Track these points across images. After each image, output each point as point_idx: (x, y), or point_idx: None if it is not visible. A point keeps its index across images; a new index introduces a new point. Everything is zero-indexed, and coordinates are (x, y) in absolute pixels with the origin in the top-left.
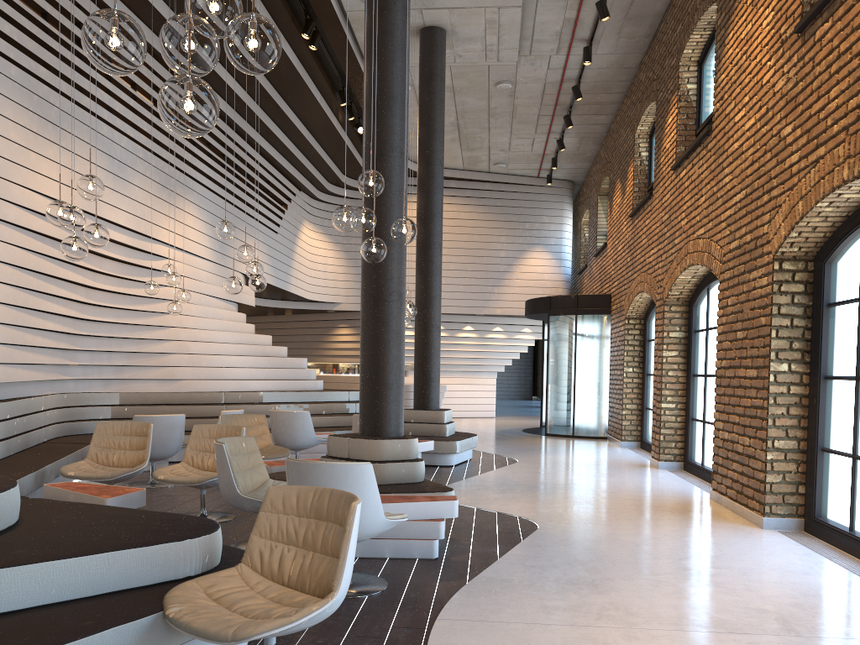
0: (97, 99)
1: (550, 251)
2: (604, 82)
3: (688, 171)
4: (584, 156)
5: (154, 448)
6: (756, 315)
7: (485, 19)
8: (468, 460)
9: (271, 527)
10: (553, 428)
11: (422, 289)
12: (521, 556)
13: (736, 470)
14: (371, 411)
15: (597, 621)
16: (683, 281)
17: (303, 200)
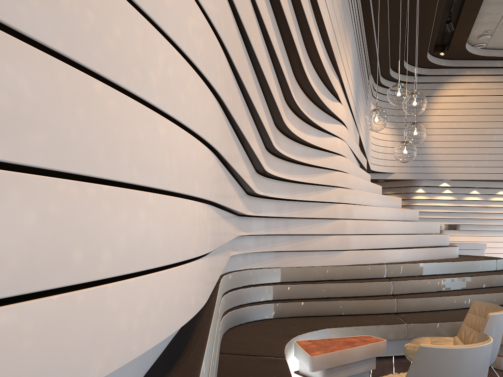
0: None
1: None
2: None
3: None
4: None
5: None
6: None
7: None
8: None
9: None
10: None
11: None
12: None
13: None
14: None
15: None
16: None
17: (371, 82)
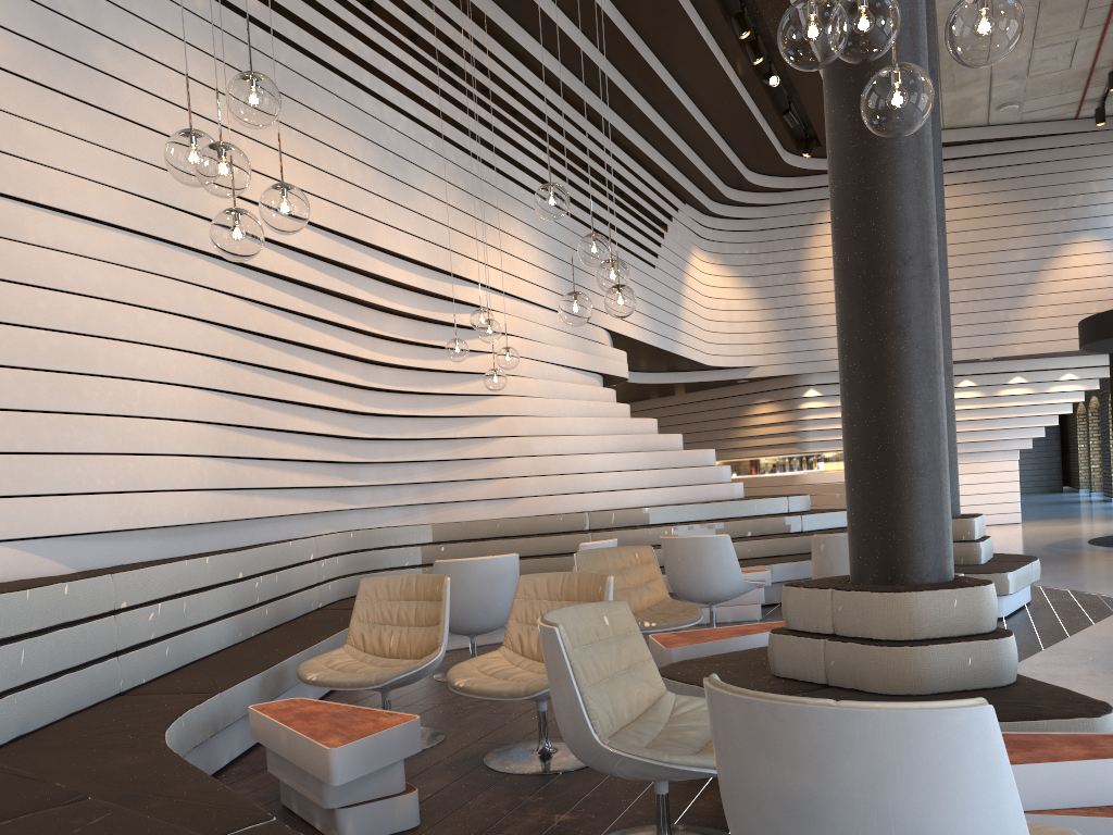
0: (352, 55)
1: (1107, 239)
2: None
3: None
4: None
5: (469, 616)
6: None
7: None
8: (1024, 605)
9: None
10: None
11: None
12: None
13: None
14: (878, 529)
15: None
16: None
17: (690, 217)
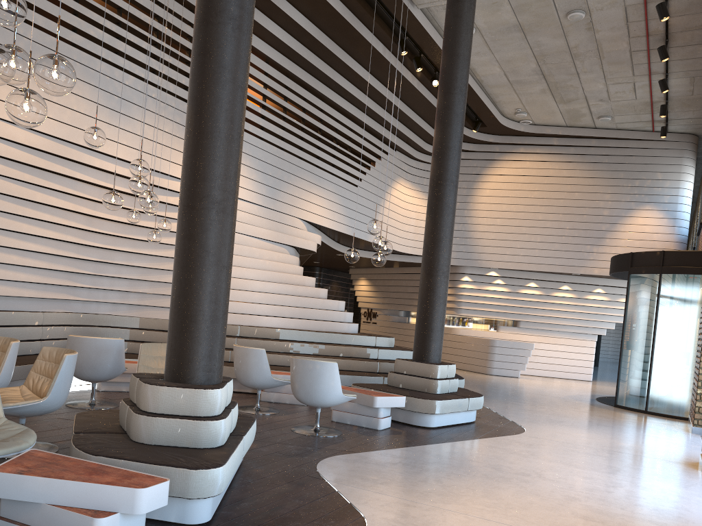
0: (95, 38)
1: (662, 210)
2: None
3: None
4: None
5: (82, 370)
6: None
7: None
8: (465, 424)
9: None
10: (624, 400)
11: (428, 230)
12: None
13: None
14: (170, 349)
15: None
16: None
17: (399, 159)
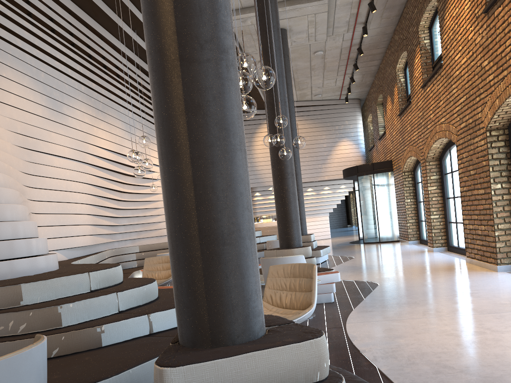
0: (116, 94)
1: (351, 140)
2: (374, 43)
3: (431, 88)
4: (366, 84)
5: None
6: (480, 161)
7: (308, 21)
8: (326, 260)
9: (273, 283)
10: (368, 239)
11: None
12: (375, 296)
13: (478, 244)
14: (285, 235)
15: (423, 316)
16: (435, 148)
17: None
